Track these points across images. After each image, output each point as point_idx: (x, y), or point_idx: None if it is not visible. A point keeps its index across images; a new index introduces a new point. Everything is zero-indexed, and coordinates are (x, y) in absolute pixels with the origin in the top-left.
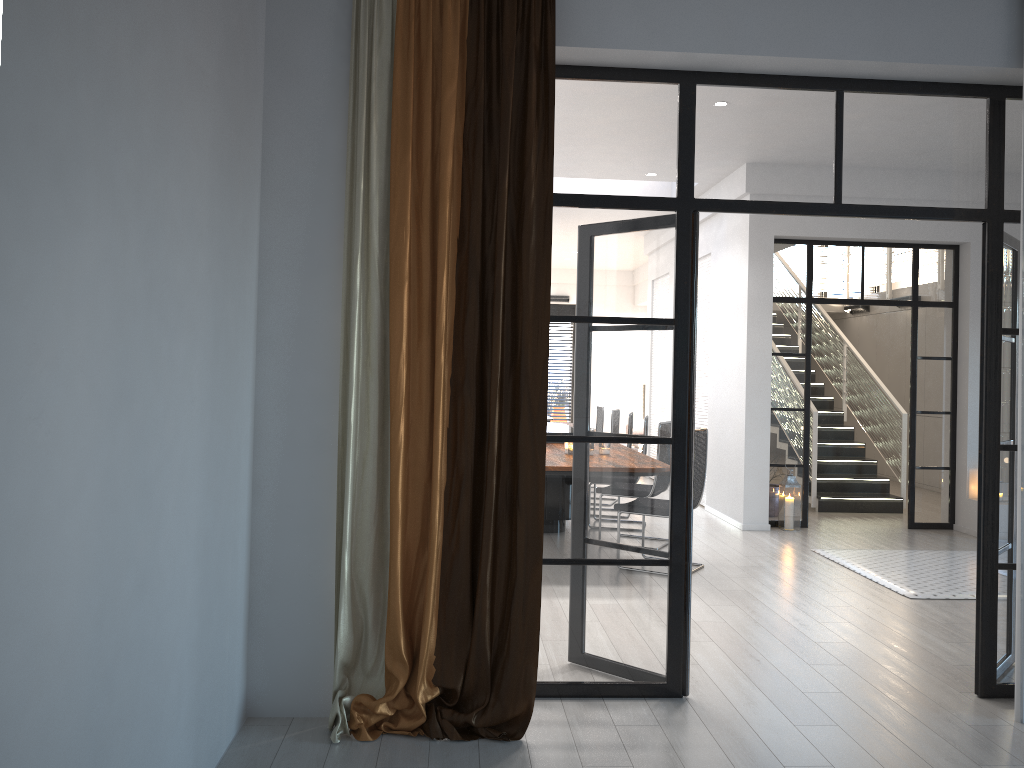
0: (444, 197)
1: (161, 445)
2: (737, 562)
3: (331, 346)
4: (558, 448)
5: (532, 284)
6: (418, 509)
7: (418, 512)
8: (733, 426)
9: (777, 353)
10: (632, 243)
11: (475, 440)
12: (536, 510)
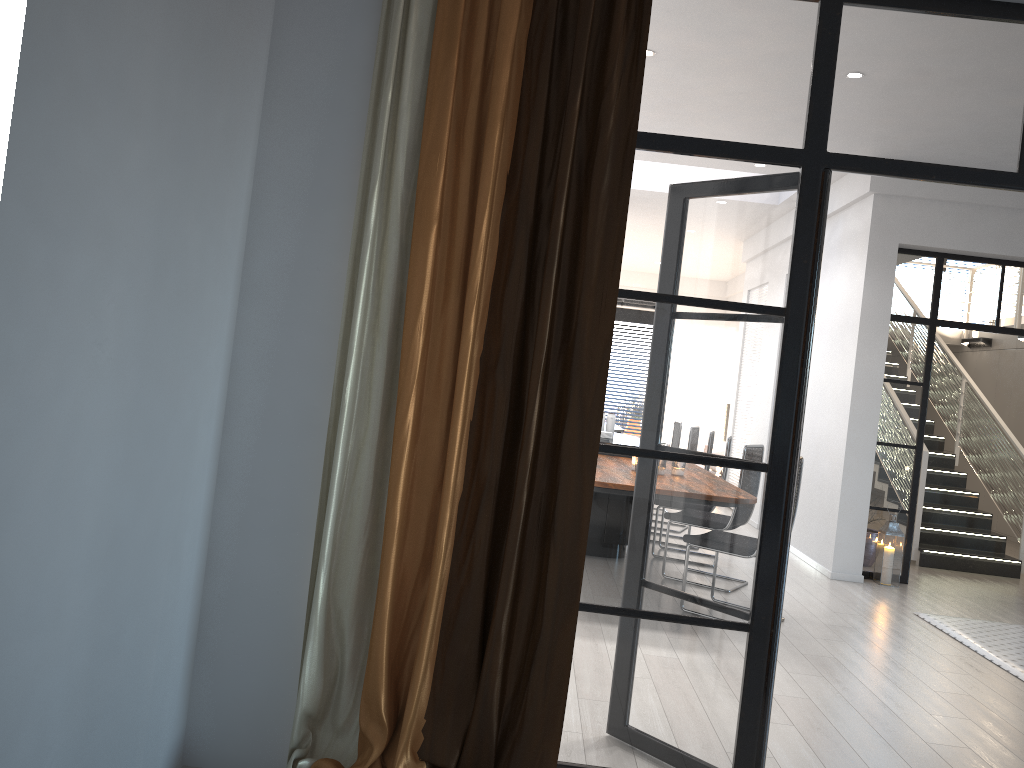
0: (494, 117)
1: (18, 397)
2: (824, 619)
3: (333, 301)
4: (616, 462)
5: (599, 240)
6: (422, 523)
7: (422, 527)
8: (829, 458)
9: (889, 379)
10: (738, 204)
11: (505, 440)
12: (576, 542)
